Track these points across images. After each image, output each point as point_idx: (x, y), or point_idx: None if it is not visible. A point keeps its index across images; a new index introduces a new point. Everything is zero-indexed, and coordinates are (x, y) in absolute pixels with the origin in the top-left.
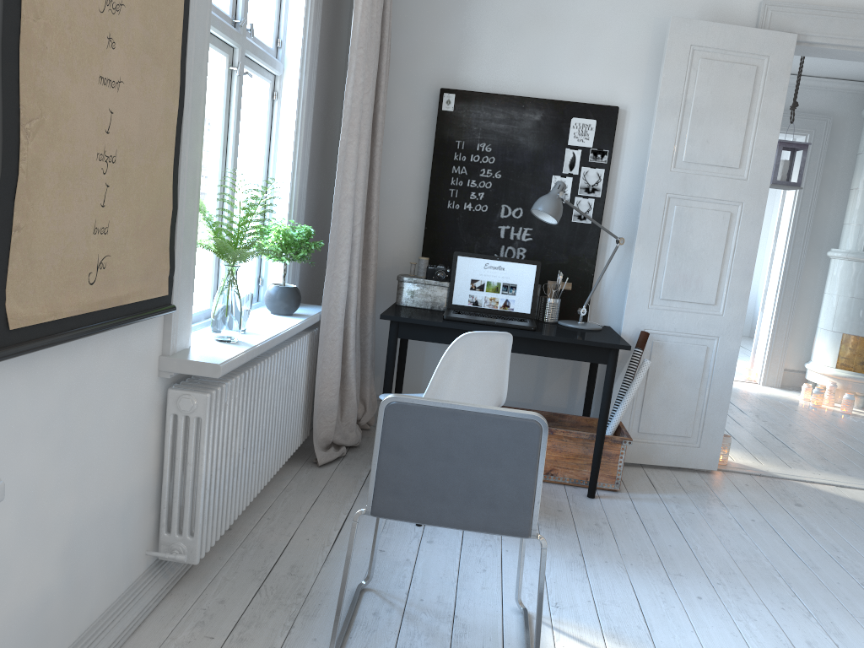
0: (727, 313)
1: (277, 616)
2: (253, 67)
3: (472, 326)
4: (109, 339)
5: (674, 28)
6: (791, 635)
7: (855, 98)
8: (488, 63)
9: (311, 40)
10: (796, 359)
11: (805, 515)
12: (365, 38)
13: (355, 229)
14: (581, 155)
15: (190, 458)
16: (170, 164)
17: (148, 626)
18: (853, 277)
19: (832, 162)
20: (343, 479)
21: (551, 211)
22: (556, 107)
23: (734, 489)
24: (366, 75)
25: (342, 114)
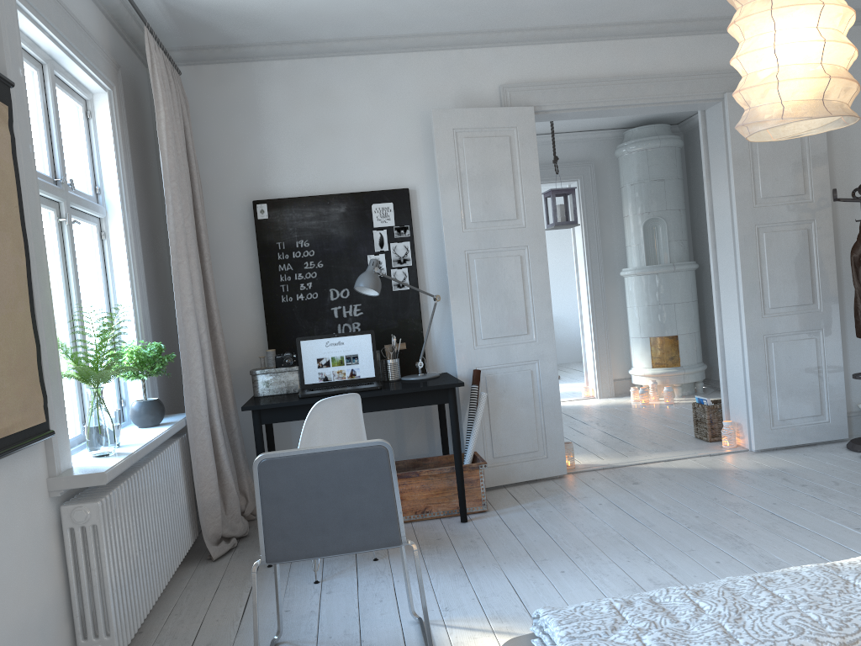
0: (540, 338)
1: None
2: (79, 214)
3: (326, 397)
4: (2, 468)
5: (436, 118)
6: (637, 578)
7: (606, 143)
8: (290, 172)
9: (127, 182)
10: (621, 369)
11: (641, 489)
12: (176, 172)
13: (202, 336)
14: (387, 234)
15: (93, 564)
16: (28, 309)
17: None
18: (644, 288)
19: (603, 198)
20: (240, 565)
21: (371, 285)
22: (356, 198)
23: (583, 485)
24: (183, 202)
25: (167, 239)
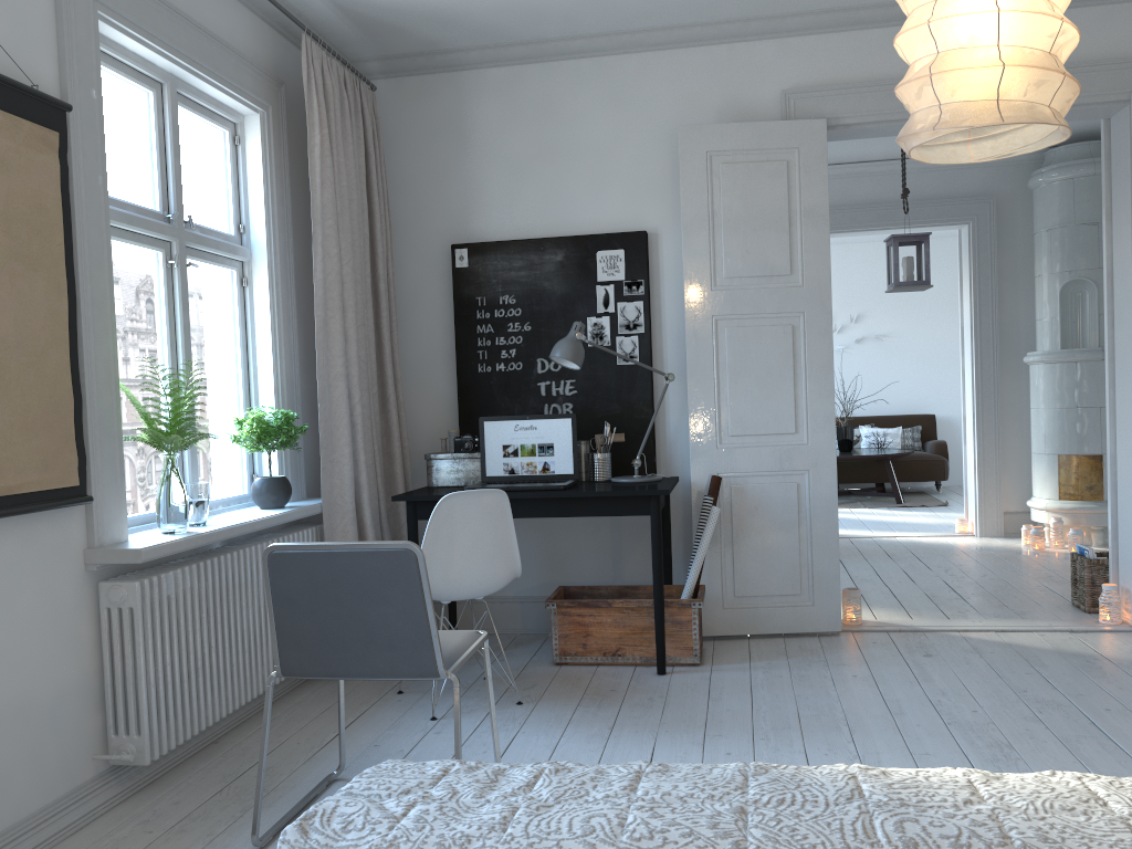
0: (813, 440)
1: (229, 809)
2: (205, 256)
3: None
4: (7, 530)
5: (684, 137)
6: None
7: (1019, 170)
8: (500, 209)
9: (279, 219)
10: (1017, 498)
11: (928, 665)
12: (333, 208)
13: (355, 407)
14: (615, 290)
15: (127, 651)
16: (66, 359)
17: (89, 828)
18: (1055, 382)
19: (1008, 249)
20: (370, 687)
21: (567, 355)
22: (578, 243)
23: (854, 648)
24: (343, 245)
25: None
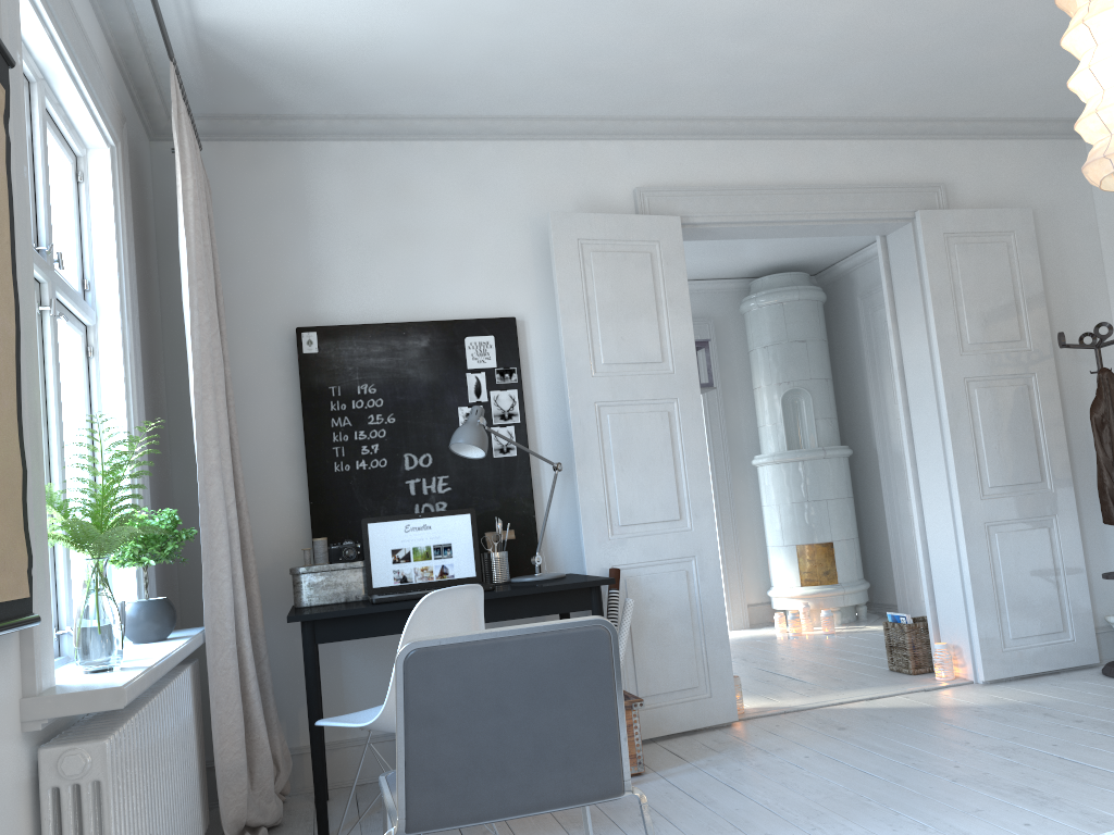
0: (696, 526)
1: None
2: (62, 311)
3: (416, 601)
4: None
5: (556, 223)
6: None
7: (728, 296)
8: (350, 291)
9: (129, 278)
10: (756, 590)
11: (855, 736)
12: (203, 267)
13: (229, 510)
14: (486, 378)
15: None
16: (14, 407)
17: None
18: (787, 480)
19: (726, 365)
20: None
21: (476, 440)
22: (444, 328)
23: (767, 734)
24: (210, 313)
25: (167, 380)
